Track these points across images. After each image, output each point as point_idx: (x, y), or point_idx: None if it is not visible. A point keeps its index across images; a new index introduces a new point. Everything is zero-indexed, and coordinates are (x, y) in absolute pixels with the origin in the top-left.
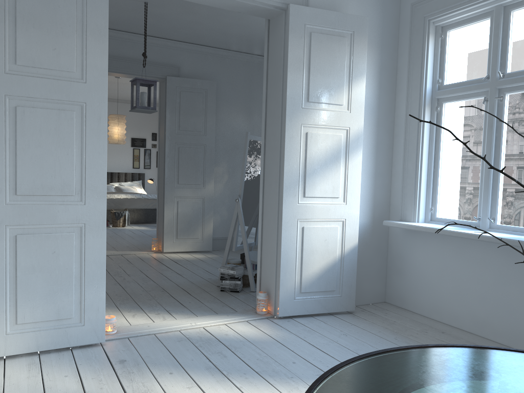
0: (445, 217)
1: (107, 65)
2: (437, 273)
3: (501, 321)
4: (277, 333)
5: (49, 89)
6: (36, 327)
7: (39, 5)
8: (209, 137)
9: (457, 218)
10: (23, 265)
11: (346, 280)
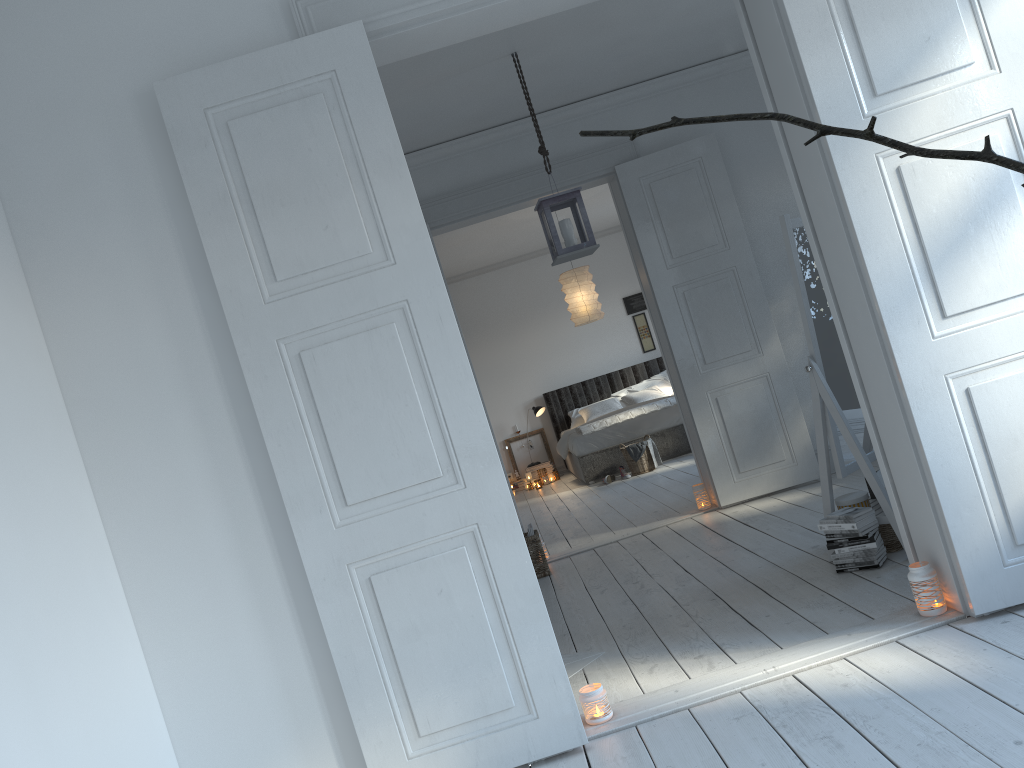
0: None
1: (420, 214)
2: None
3: None
4: (972, 662)
5: (340, 301)
6: (454, 736)
7: (279, 163)
8: (736, 249)
9: None
10: (397, 629)
11: None
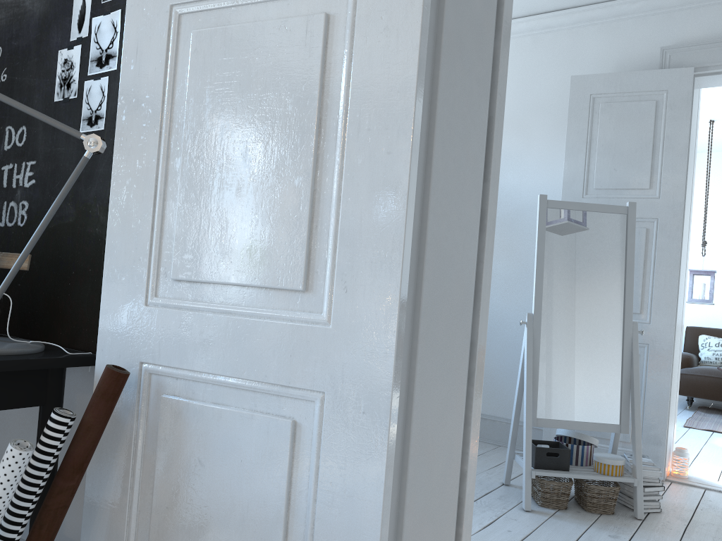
0: None
1: None
2: None
3: None
4: (707, 469)
5: None
6: None
7: None
8: None
9: None
10: None
11: None
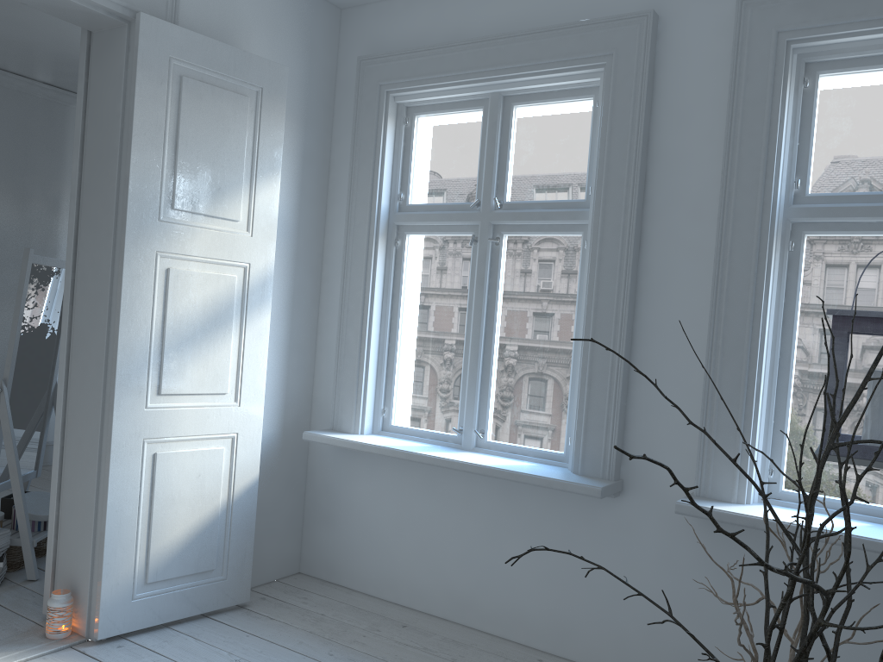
0: (406, 424)
1: None
2: (392, 520)
3: (493, 597)
4: None
5: None
6: None
7: None
8: None
9: (426, 428)
10: None
11: (235, 547)
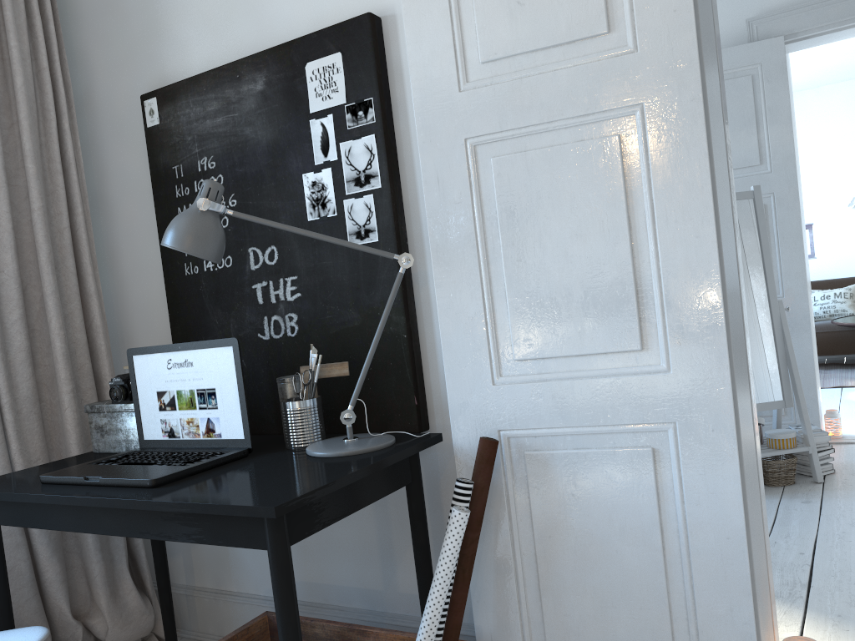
0: None
1: None
2: None
3: None
4: (854, 425)
5: None
6: None
7: None
8: None
9: None
10: None
11: None
